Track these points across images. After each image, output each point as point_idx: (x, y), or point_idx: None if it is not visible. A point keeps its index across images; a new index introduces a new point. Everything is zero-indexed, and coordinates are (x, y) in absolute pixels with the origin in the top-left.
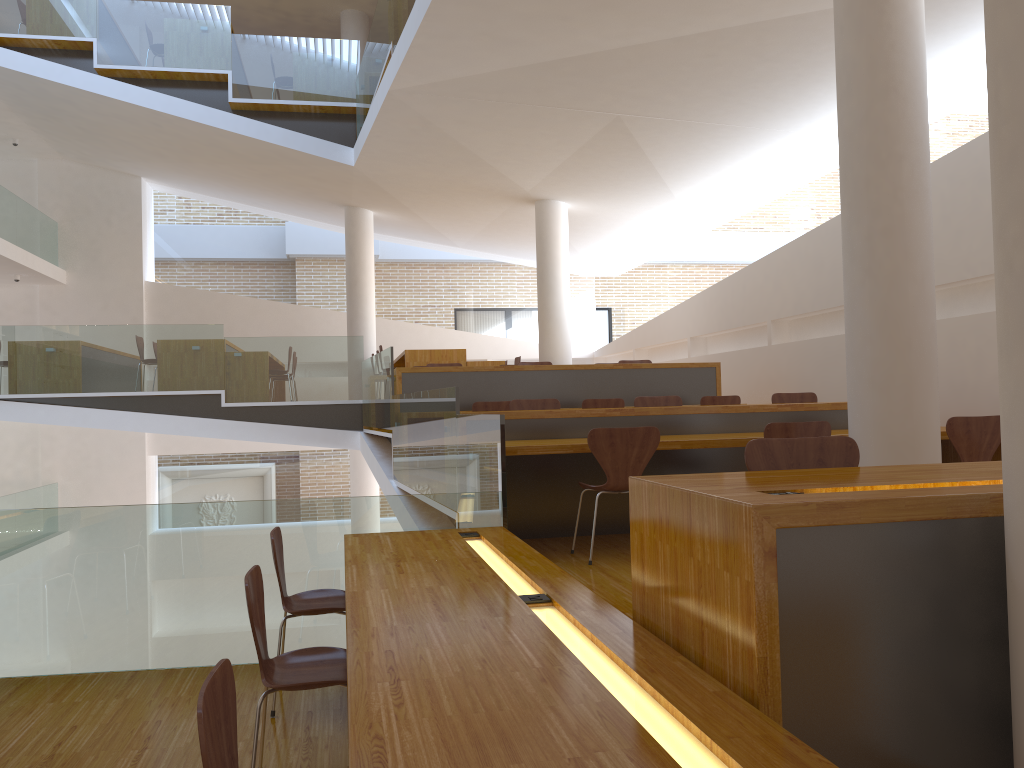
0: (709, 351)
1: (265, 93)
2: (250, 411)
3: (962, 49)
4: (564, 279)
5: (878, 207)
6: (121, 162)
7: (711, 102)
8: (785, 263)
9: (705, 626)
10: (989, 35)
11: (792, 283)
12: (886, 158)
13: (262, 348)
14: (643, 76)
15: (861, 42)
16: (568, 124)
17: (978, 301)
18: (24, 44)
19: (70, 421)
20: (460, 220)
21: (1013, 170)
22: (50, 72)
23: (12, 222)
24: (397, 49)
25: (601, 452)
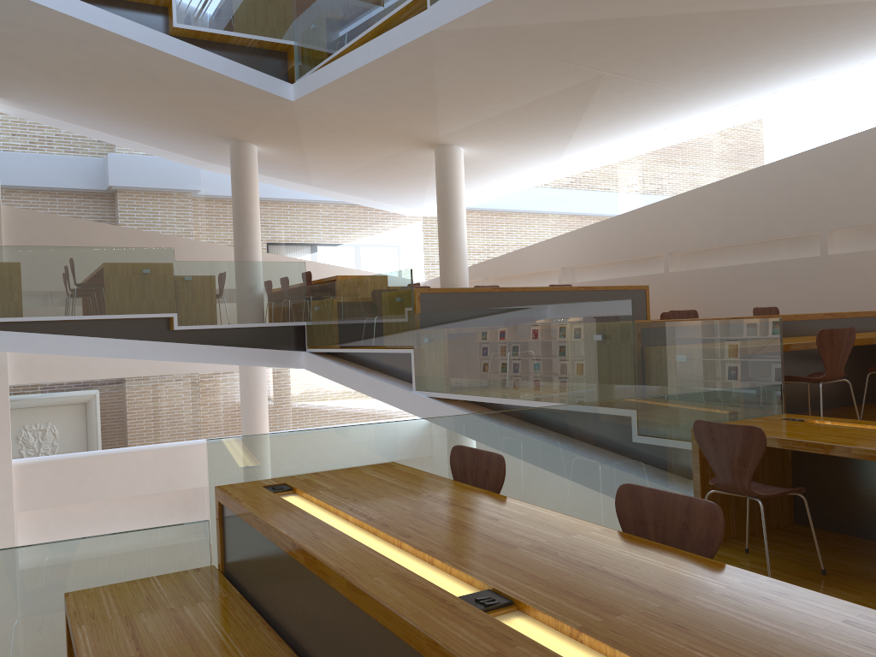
0: (577, 279)
1: (209, 22)
2: (195, 334)
3: None
4: (464, 215)
5: None
6: None
7: (688, 69)
8: (687, 206)
9: None
10: None
11: (696, 222)
12: None
13: (212, 272)
14: (663, 41)
15: None
16: (553, 78)
17: None
18: None
19: (15, 347)
20: (342, 160)
21: None
22: None
23: None
24: None
25: (824, 349)
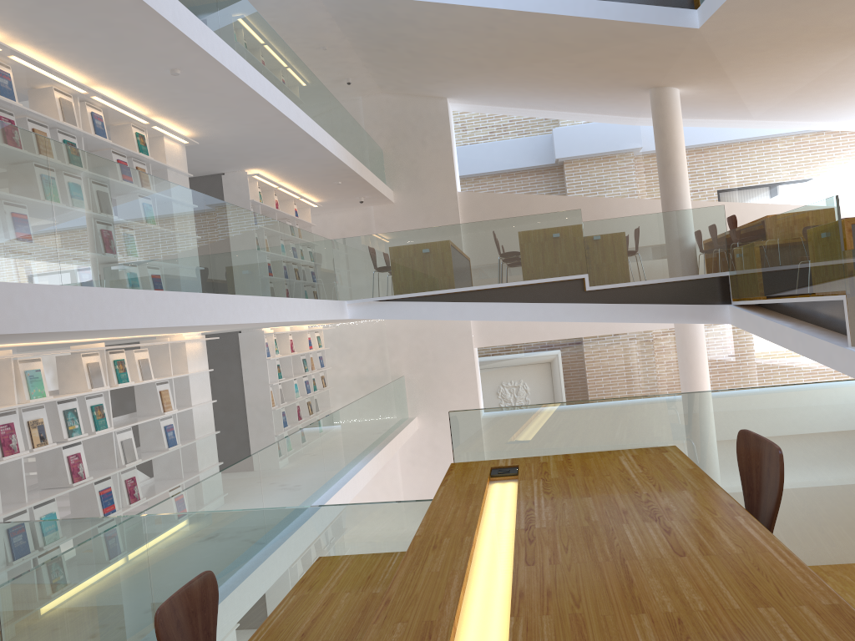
0: None
1: None
2: (609, 293)
3: None
4: None
5: None
6: (435, 84)
7: None
8: None
9: None
10: None
11: None
12: None
13: (620, 229)
14: None
15: None
16: None
17: None
18: None
19: (449, 315)
20: (779, 81)
21: None
22: None
23: (360, 148)
24: None
25: None
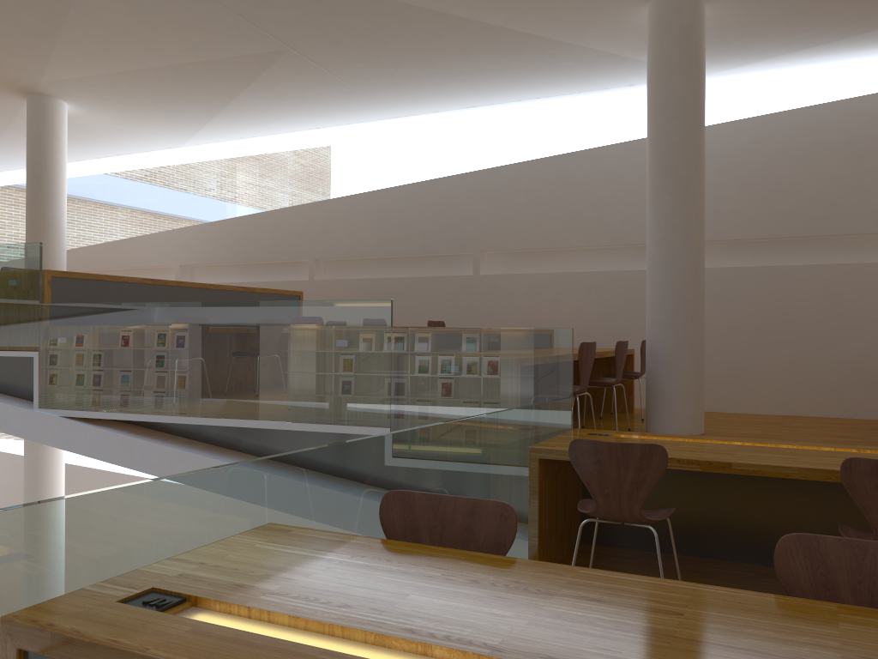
0: (197, 280)
1: None
2: None
3: (559, 92)
4: (65, 188)
5: (694, 199)
6: None
7: (374, 67)
8: (338, 212)
9: None
10: None
11: (347, 230)
12: (698, 168)
13: None
14: (366, 28)
15: (688, 86)
16: (228, 39)
17: (538, 263)
18: None
19: None
20: None
21: None
22: None
23: None
24: None
25: (583, 362)
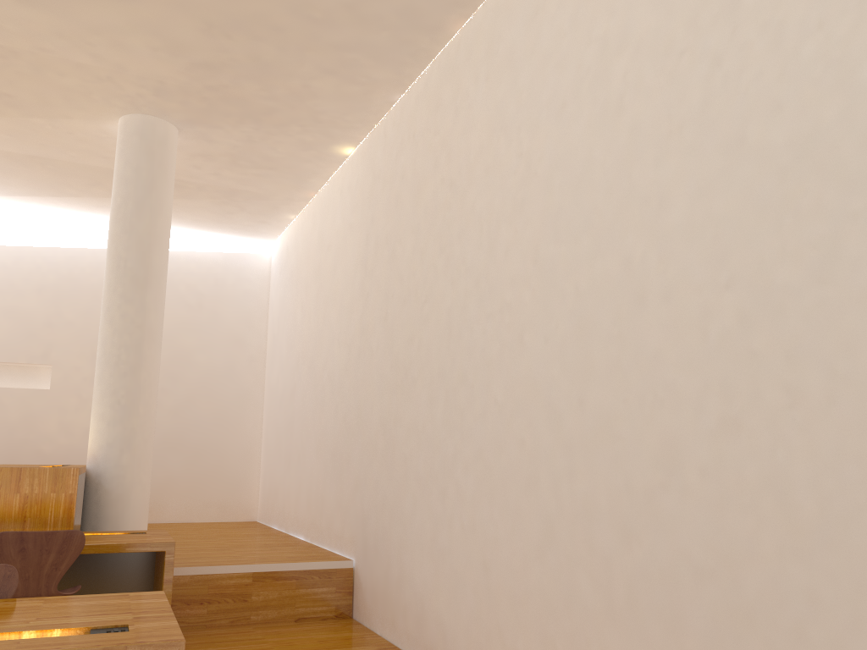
0: None
1: None
2: None
3: None
4: None
5: None
6: None
7: None
8: None
9: (28, 517)
10: (117, 337)
11: None
12: None
13: None
14: None
15: None
16: None
17: None
18: None
19: None
20: None
21: (125, 377)
22: None
23: None
24: None
25: None
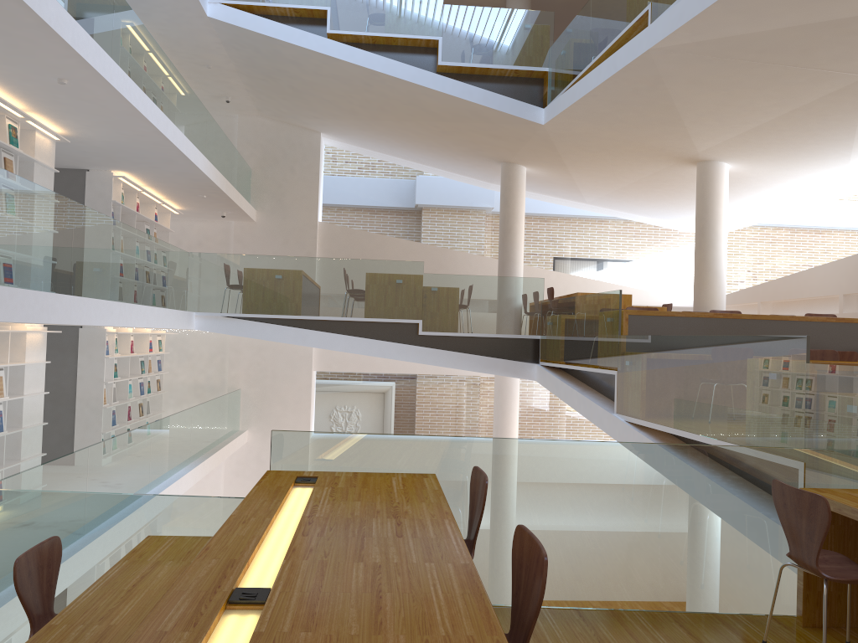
0: None
1: (469, 57)
2: (439, 340)
3: None
4: (724, 234)
5: None
6: (311, 119)
7: None
8: None
9: None
10: None
11: None
12: None
13: (456, 284)
14: None
15: None
16: (803, 85)
17: None
18: (268, 12)
19: (292, 340)
20: (607, 178)
21: None
22: (291, 36)
23: (229, 167)
24: (678, 7)
25: None
